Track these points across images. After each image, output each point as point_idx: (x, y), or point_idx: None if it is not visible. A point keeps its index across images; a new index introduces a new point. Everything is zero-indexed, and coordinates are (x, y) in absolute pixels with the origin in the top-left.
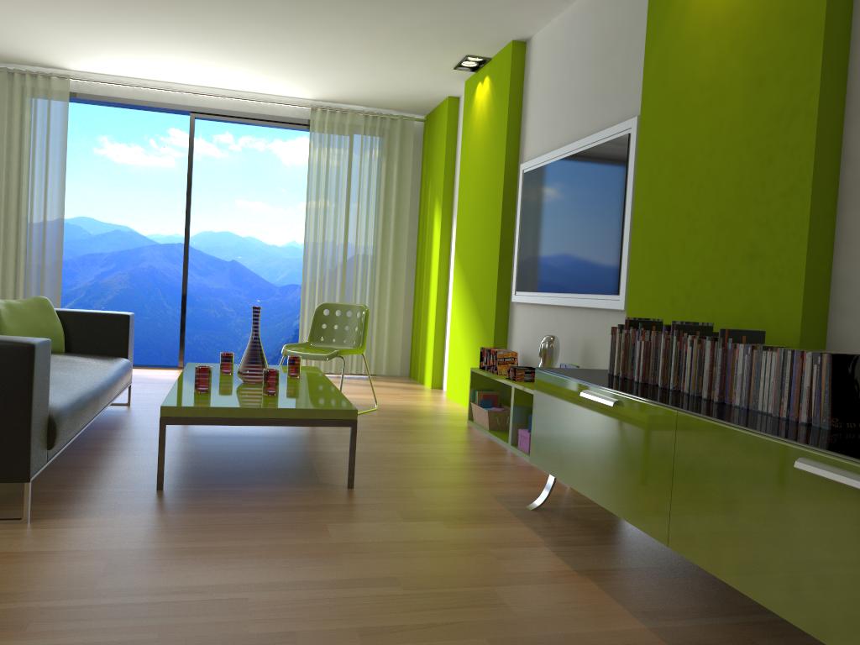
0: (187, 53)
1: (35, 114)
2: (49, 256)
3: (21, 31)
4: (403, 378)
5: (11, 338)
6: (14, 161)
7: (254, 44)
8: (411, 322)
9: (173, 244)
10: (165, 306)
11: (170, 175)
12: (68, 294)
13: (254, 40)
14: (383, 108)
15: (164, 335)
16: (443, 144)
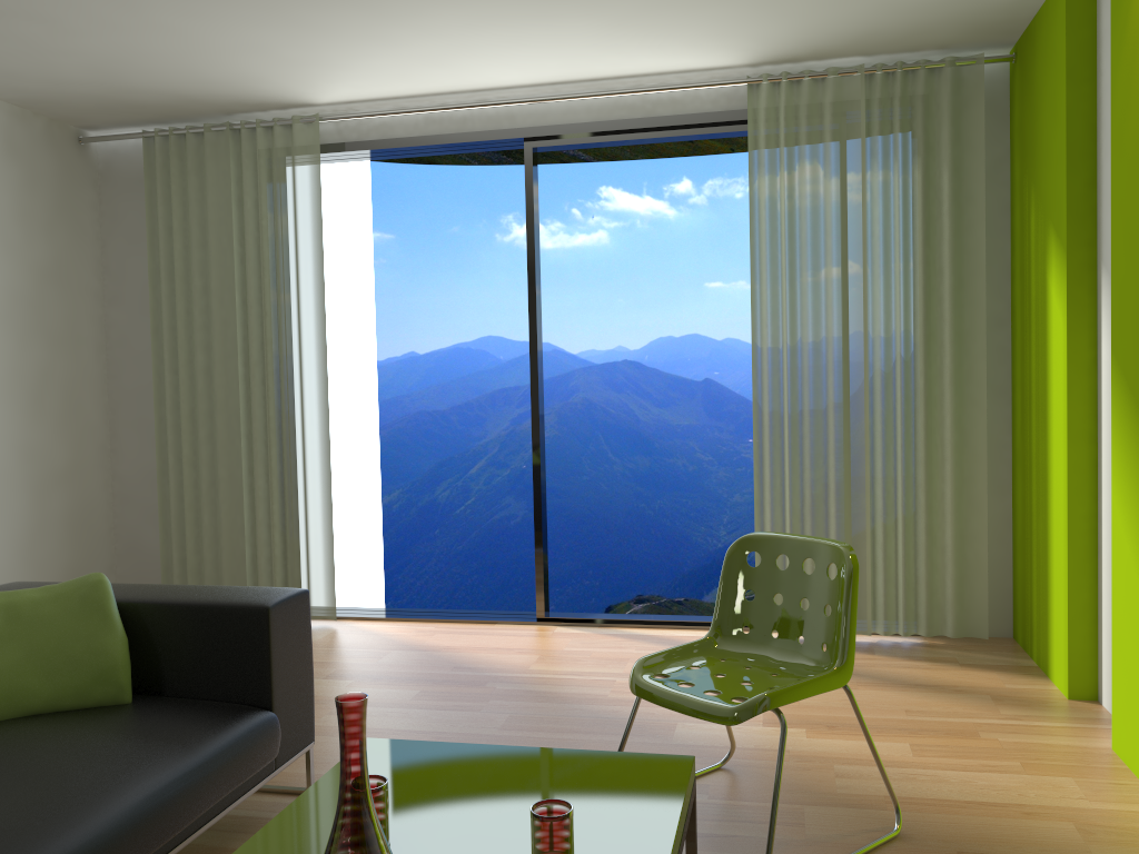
0: (452, 10)
1: (275, 192)
2: (310, 433)
3: (174, 41)
4: (997, 646)
5: None
6: (250, 277)
7: None
8: (1008, 515)
9: (615, 363)
10: (610, 457)
11: (604, 259)
12: (476, 450)
13: None
14: (907, 51)
15: (611, 502)
16: (1060, 96)
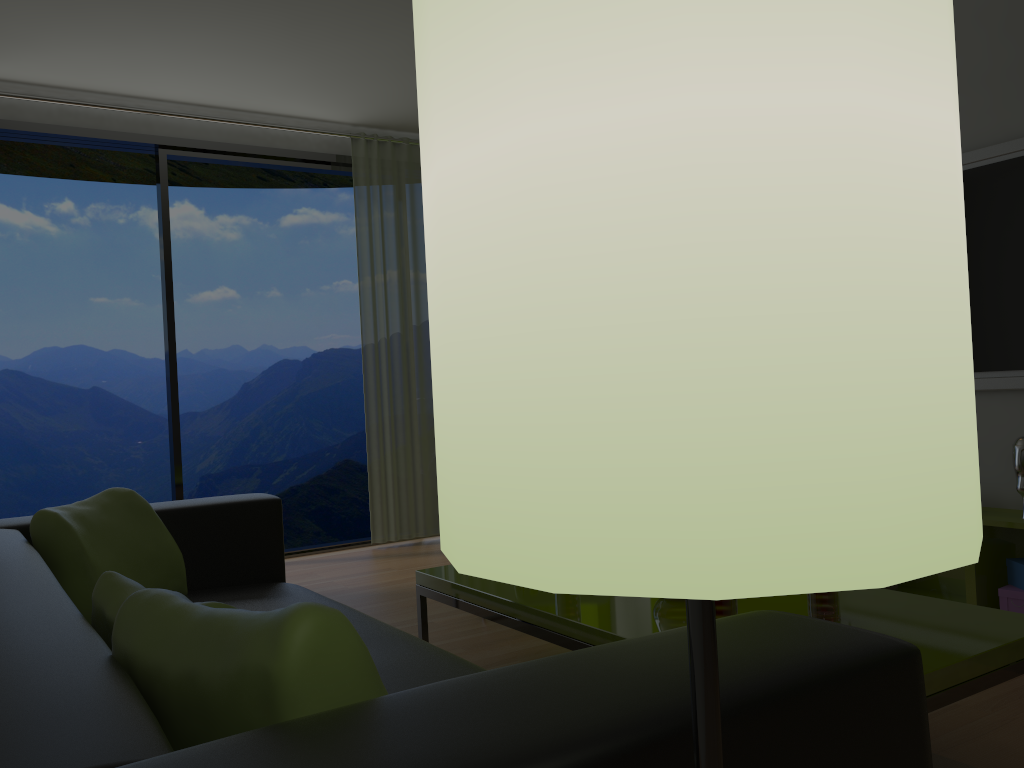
0: (217, 36)
1: None
2: None
3: None
4: None
5: (815, 636)
6: None
7: (356, 19)
8: None
9: None
10: None
11: None
12: None
13: (366, 10)
14: None
15: None
16: None
